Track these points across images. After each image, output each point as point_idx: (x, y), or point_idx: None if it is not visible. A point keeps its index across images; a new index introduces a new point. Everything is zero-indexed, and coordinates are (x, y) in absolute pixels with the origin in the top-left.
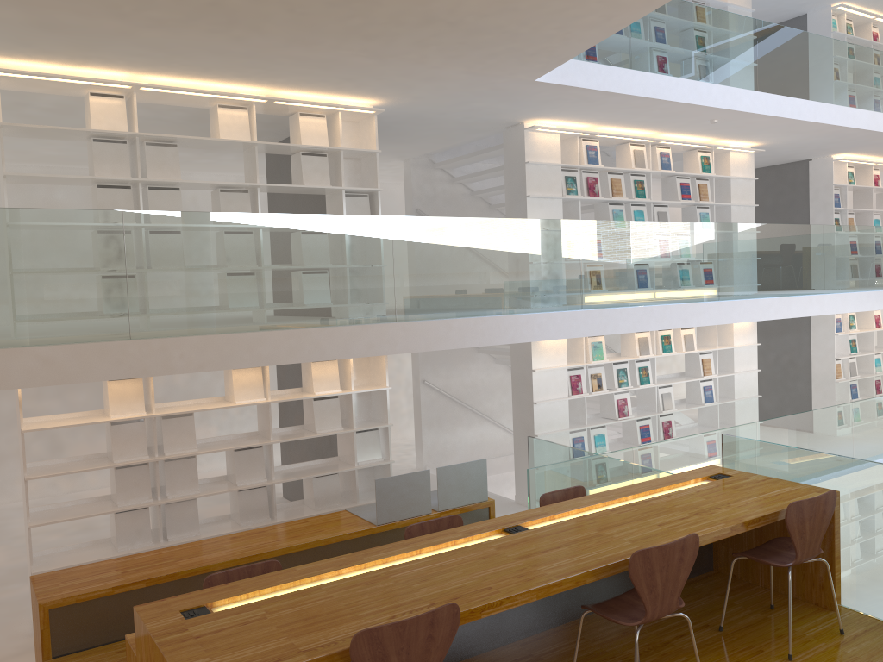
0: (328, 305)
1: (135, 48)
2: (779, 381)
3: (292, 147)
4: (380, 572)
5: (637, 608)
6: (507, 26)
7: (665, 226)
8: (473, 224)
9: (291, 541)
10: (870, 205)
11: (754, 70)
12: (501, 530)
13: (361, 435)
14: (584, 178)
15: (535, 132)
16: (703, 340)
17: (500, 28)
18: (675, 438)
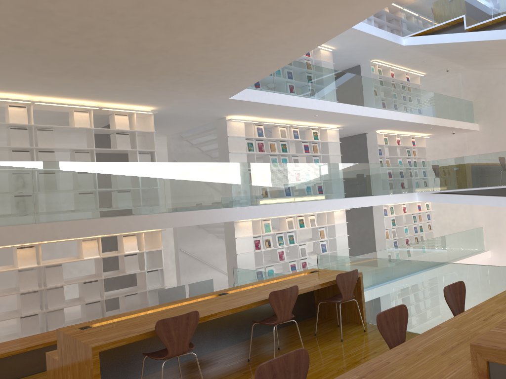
0: (132, 205)
1: (36, 85)
2: (360, 242)
3: (111, 130)
4: (165, 310)
5: (275, 320)
6: (214, 75)
7: (294, 165)
8: (202, 165)
9: None
10: (396, 154)
11: (333, 92)
12: (217, 295)
13: (149, 273)
14: (256, 143)
15: (232, 121)
16: (320, 221)
17: (211, 76)
18: None
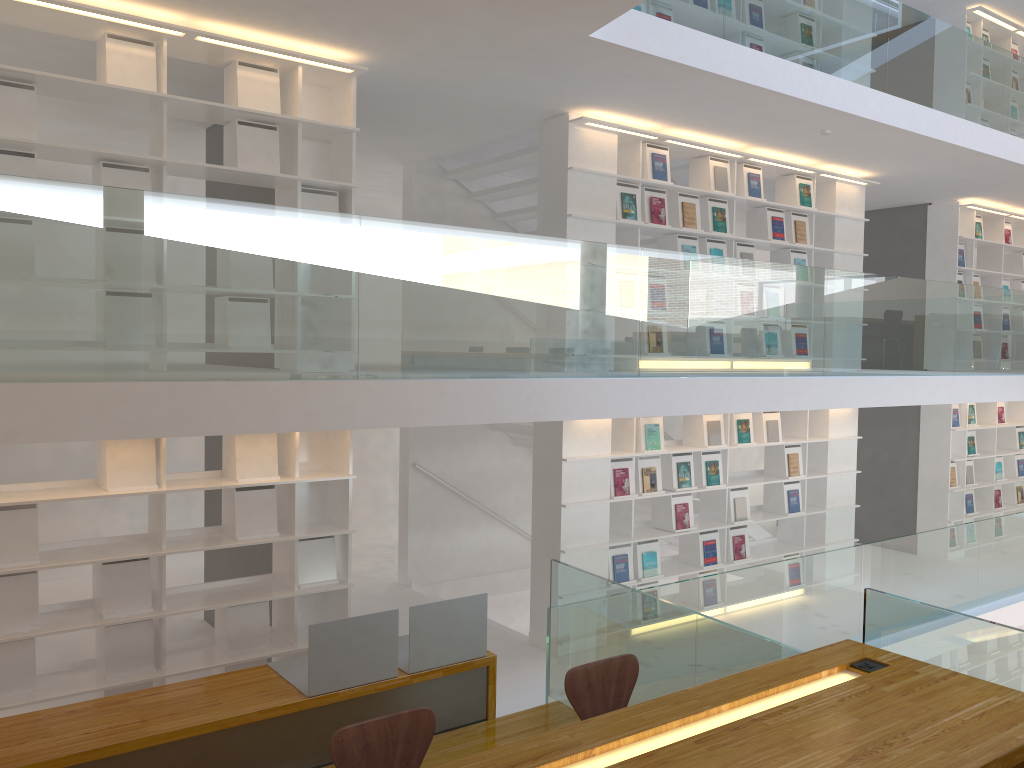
0: (247, 347)
1: None
2: (875, 485)
3: (223, 111)
4: None
5: None
6: None
7: (758, 267)
8: (487, 240)
9: (163, 724)
10: (999, 267)
11: (883, 66)
12: None
13: (307, 545)
14: (646, 199)
15: (584, 127)
16: (789, 428)
17: None
18: (749, 559)
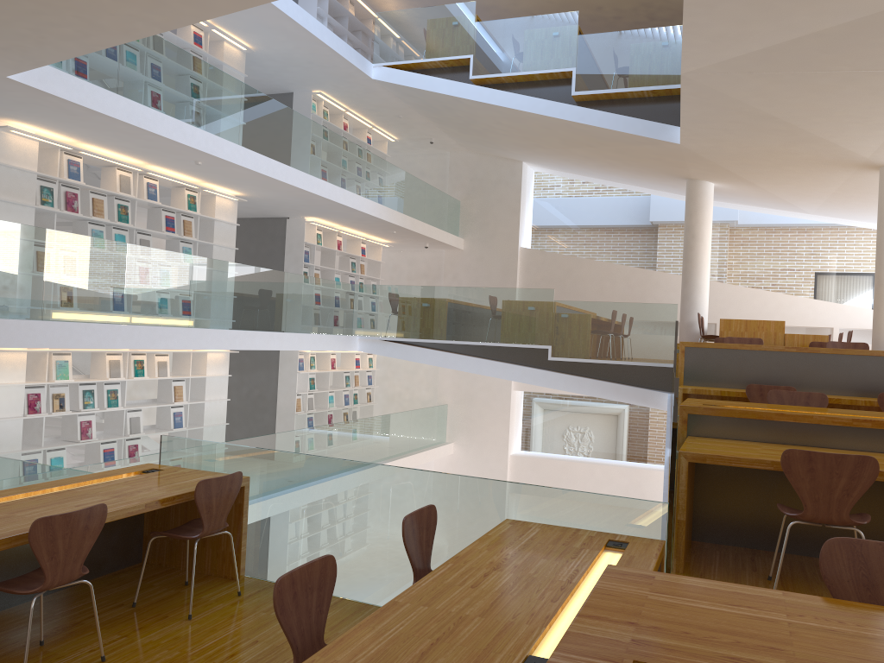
0: None
1: None
2: (249, 413)
3: None
4: None
5: (41, 581)
6: None
7: (141, 250)
8: None
9: None
10: (333, 265)
11: (238, 126)
12: None
13: None
14: (63, 192)
15: (10, 133)
16: (178, 368)
17: None
18: None
